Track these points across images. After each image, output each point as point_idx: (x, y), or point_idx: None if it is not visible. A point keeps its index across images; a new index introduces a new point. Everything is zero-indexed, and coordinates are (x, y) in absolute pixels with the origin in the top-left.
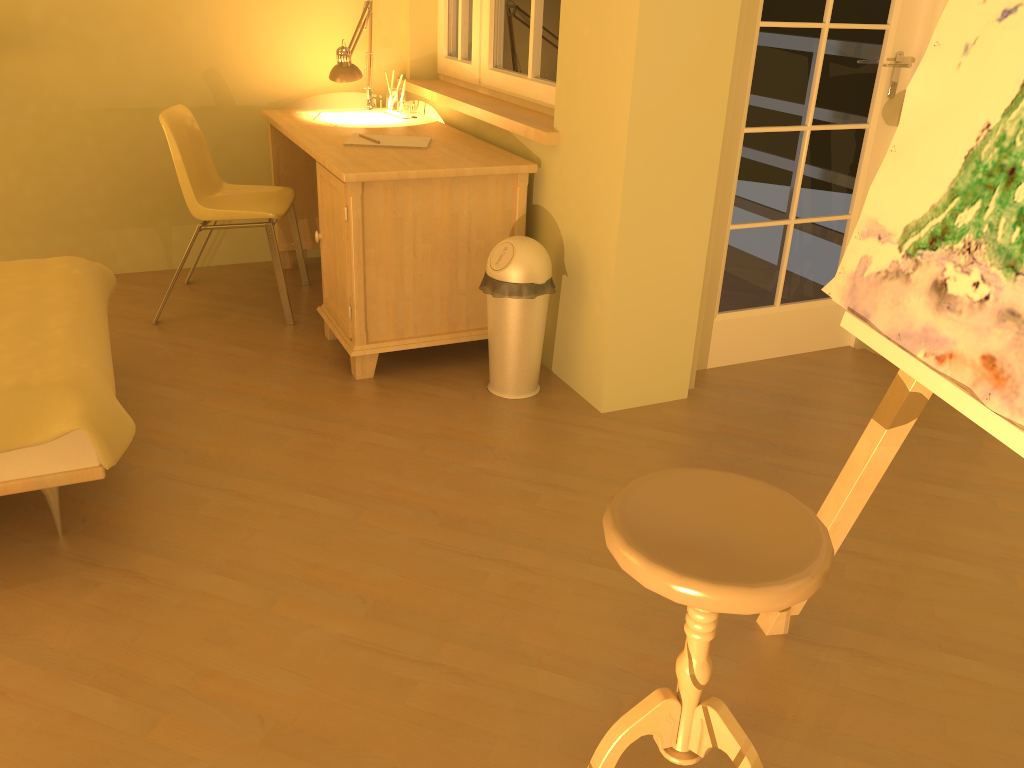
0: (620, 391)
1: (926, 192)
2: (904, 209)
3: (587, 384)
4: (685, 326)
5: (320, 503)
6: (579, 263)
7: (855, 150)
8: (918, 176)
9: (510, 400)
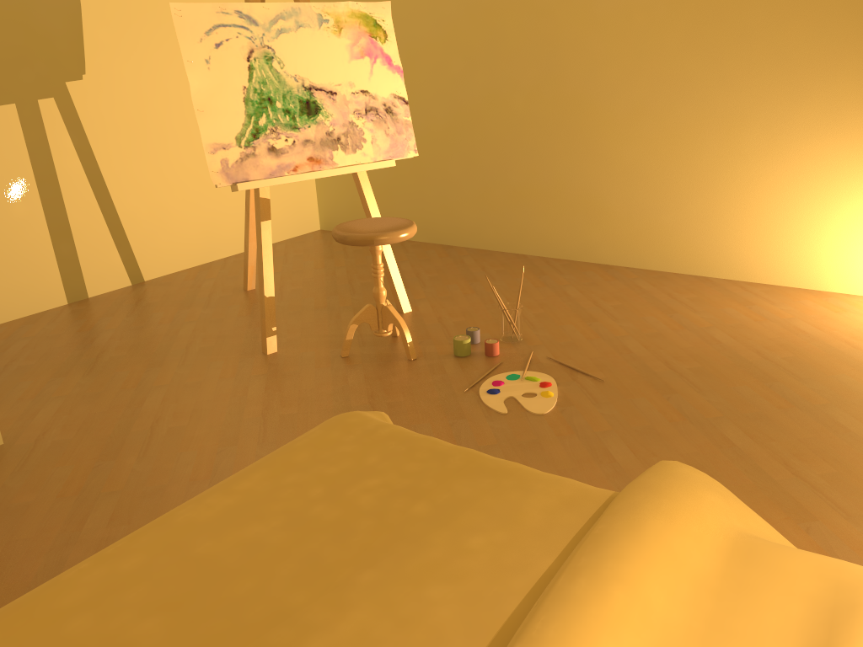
0: None
1: (235, 120)
2: (228, 131)
3: None
4: None
5: None
6: None
7: None
8: (225, 116)
9: None
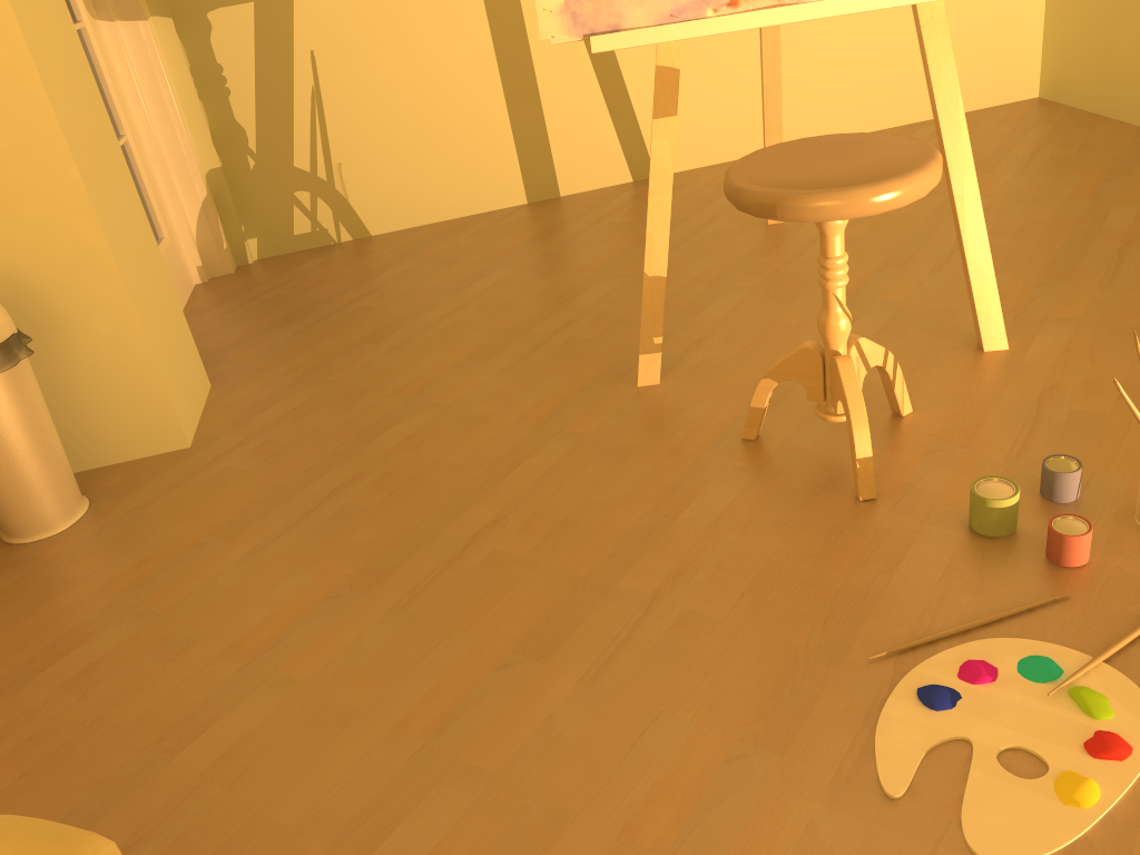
0: (184, 409)
1: None
2: None
3: (136, 435)
4: (172, 297)
5: (224, 731)
6: (12, 289)
7: (90, 56)
8: None
9: (81, 522)
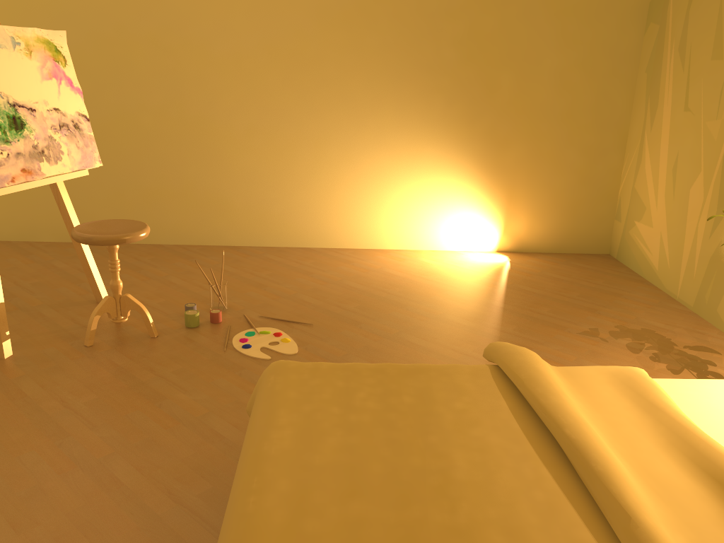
0: None
1: None
2: None
3: None
4: None
5: (123, 471)
6: None
7: None
8: None
9: None
